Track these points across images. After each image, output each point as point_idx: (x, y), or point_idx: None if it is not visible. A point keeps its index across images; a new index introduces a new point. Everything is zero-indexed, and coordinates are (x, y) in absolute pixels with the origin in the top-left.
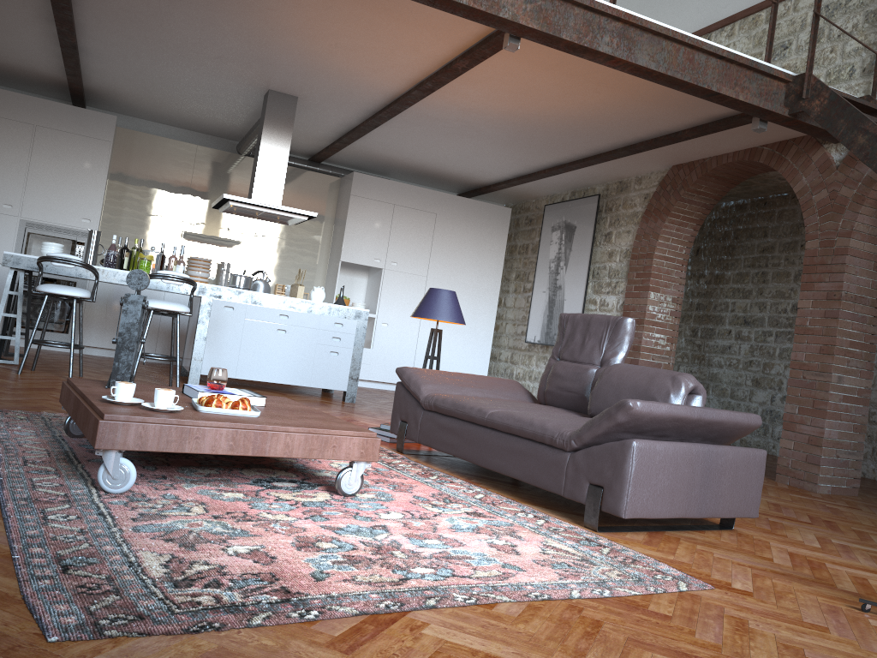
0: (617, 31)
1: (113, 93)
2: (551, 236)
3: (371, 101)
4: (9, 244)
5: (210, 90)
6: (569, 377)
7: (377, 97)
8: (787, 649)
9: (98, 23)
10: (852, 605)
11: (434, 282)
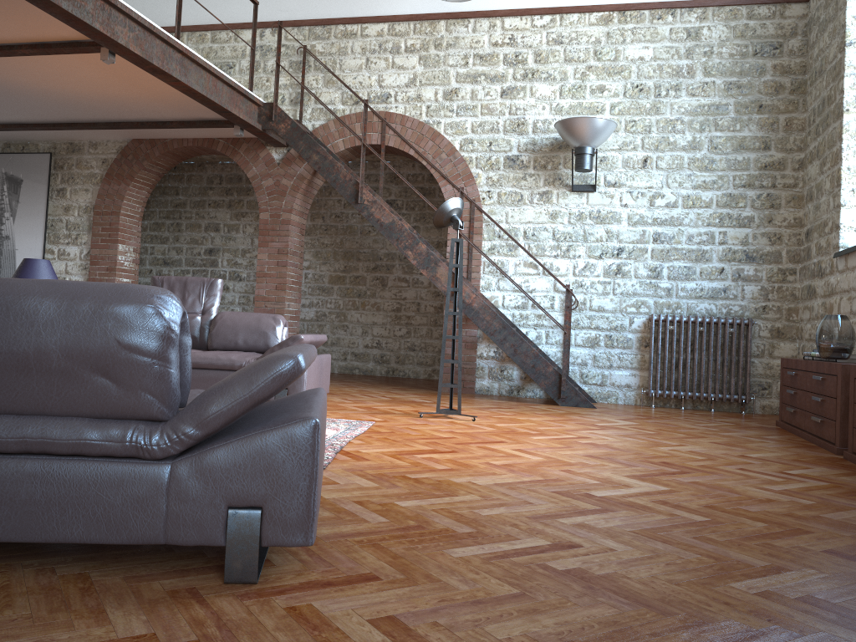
0: (179, 60)
1: None
2: None
3: None
4: None
5: None
6: None
7: None
8: (435, 430)
9: None
10: (413, 416)
11: None
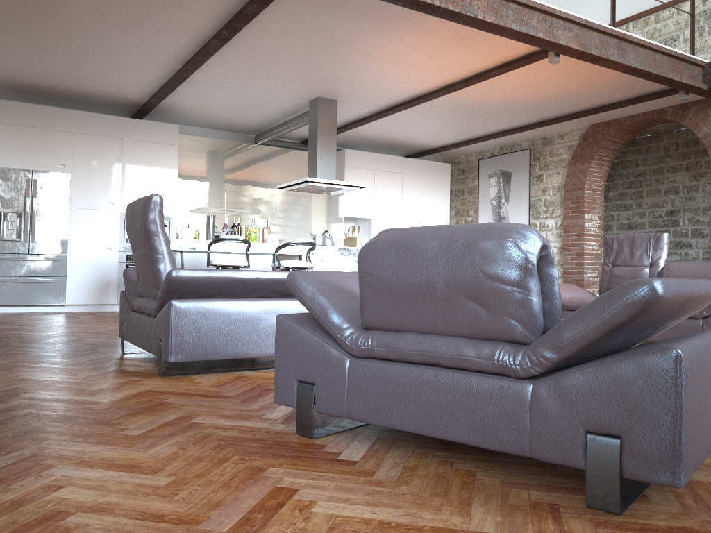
0: (616, 45)
1: (175, 108)
2: (489, 181)
3: (395, 99)
4: (115, 233)
5: (266, 100)
6: (628, 276)
7: (403, 96)
8: None
9: (220, 61)
10: None
11: (407, 224)
